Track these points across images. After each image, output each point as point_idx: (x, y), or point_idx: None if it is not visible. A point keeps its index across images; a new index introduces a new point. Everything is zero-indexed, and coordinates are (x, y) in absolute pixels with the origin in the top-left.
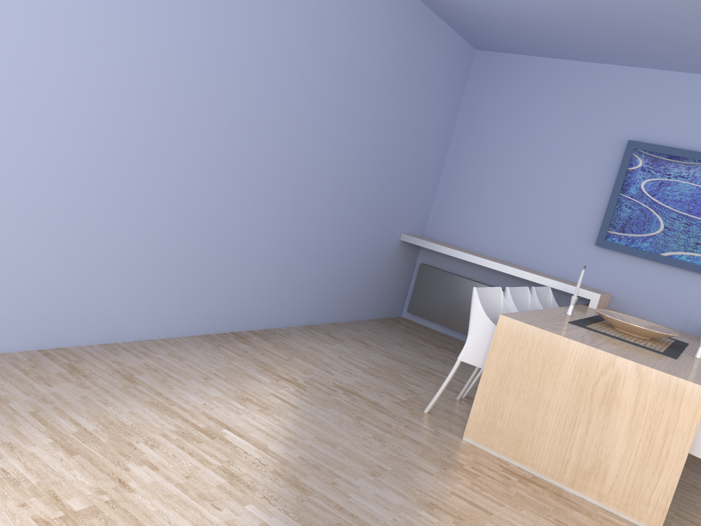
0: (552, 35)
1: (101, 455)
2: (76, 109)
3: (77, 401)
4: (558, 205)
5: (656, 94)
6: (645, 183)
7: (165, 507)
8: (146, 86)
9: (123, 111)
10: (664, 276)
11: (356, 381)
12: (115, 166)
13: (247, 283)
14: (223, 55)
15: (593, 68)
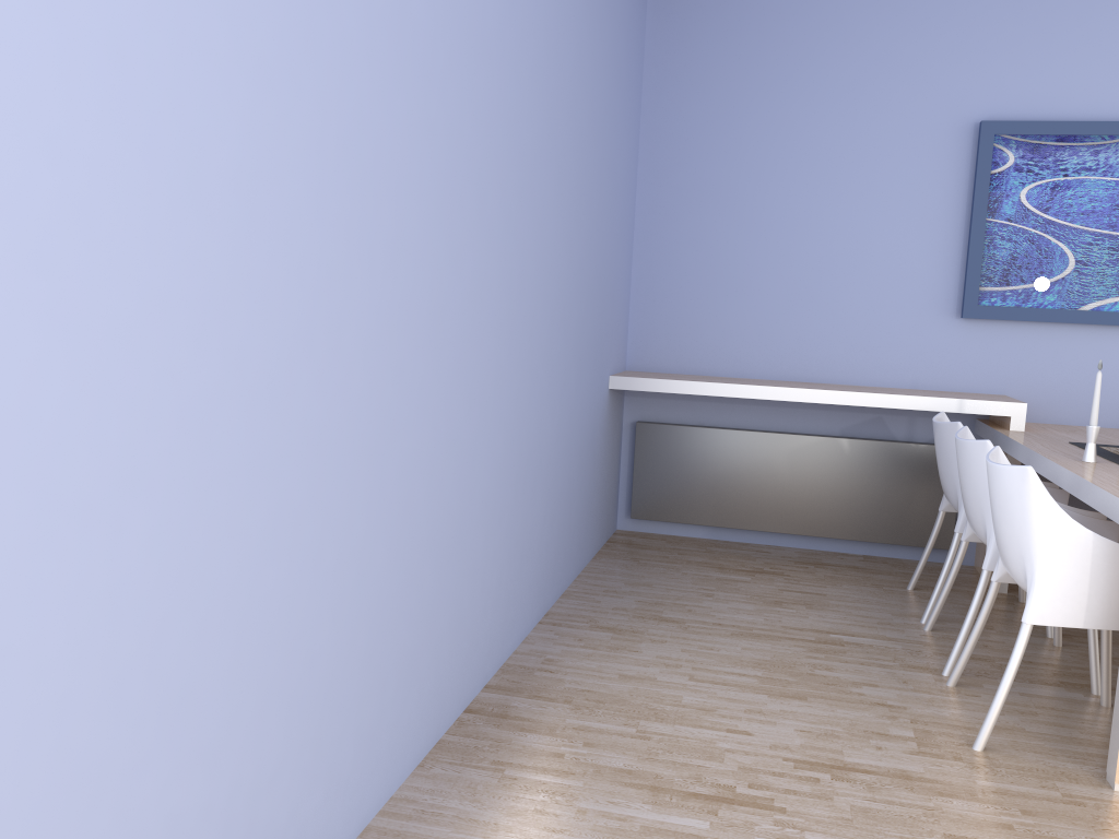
0: None
1: None
2: (150, 261)
3: None
4: (875, 259)
5: (1007, 33)
6: (1027, 193)
7: None
8: (284, 148)
9: (251, 238)
10: (1088, 345)
11: (800, 731)
12: (254, 410)
13: (474, 586)
14: (398, 37)
15: (884, 1)
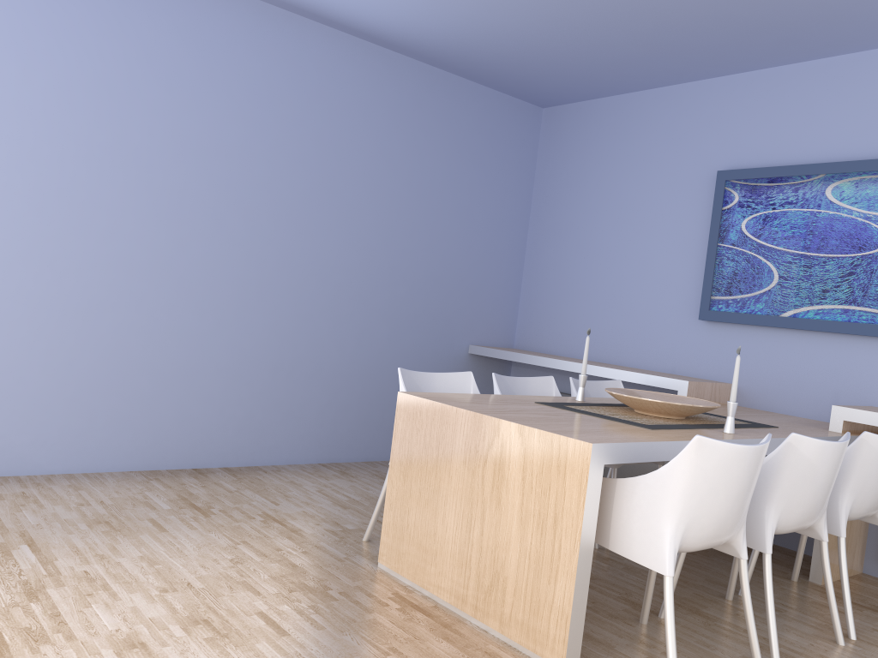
0: (582, 62)
1: None
2: None
3: None
4: (653, 275)
5: (745, 105)
6: (745, 223)
7: None
8: (12, 192)
9: None
10: (794, 346)
11: (303, 511)
12: None
13: (208, 408)
14: (116, 151)
15: (669, 92)
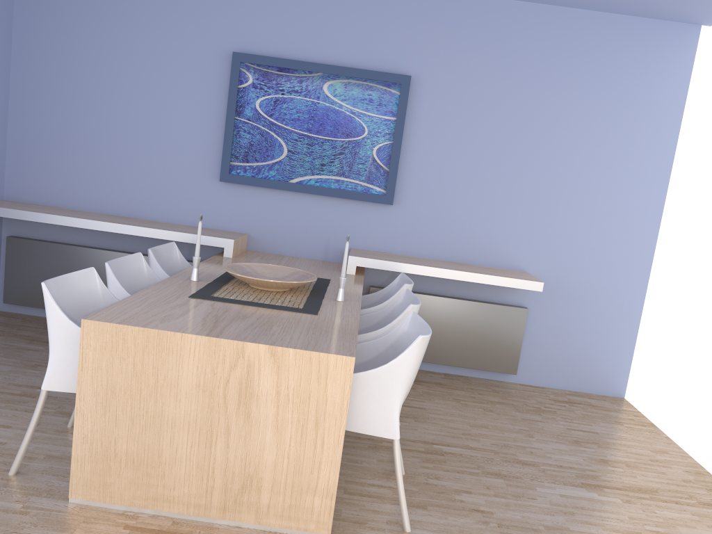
0: None
1: None
2: None
3: None
4: (170, 137)
5: None
6: (260, 103)
7: None
8: None
9: None
10: (297, 205)
11: None
12: None
13: None
14: None
15: None
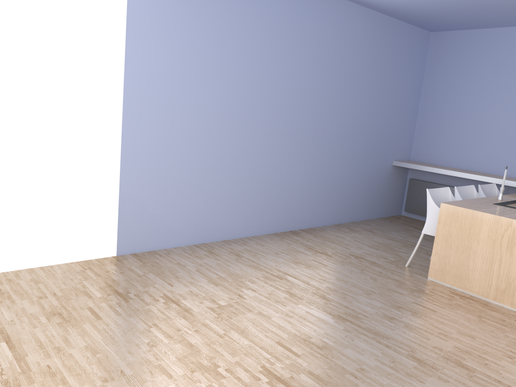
0: (476, 17)
1: (229, 286)
2: (197, 123)
3: (215, 265)
4: (500, 127)
5: None
6: None
7: (260, 305)
8: (228, 105)
9: (219, 120)
10: None
11: (363, 252)
12: (218, 148)
13: (295, 202)
14: (265, 79)
15: (514, 30)
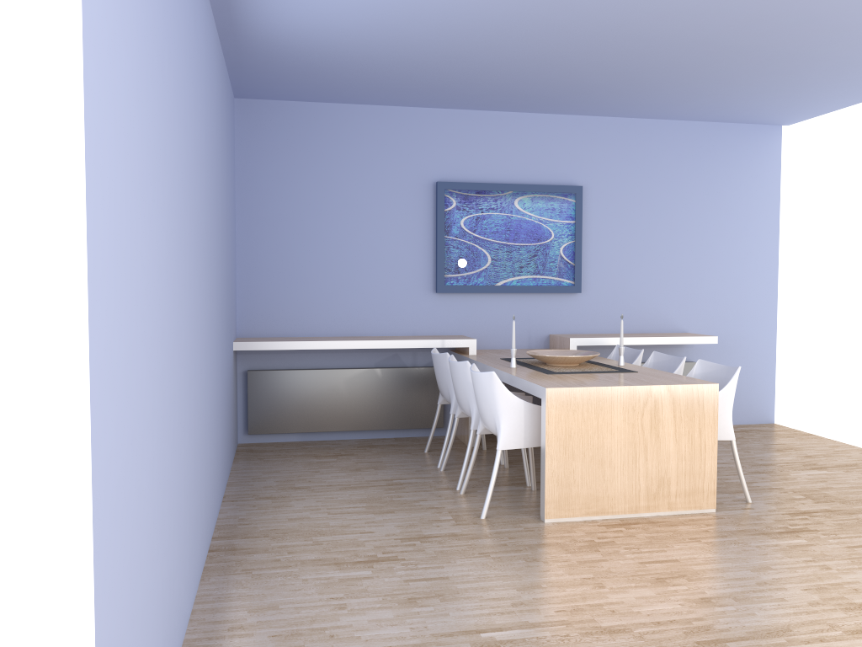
0: (362, 82)
1: None
2: (155, 309)
3: None
4: (386, 260)
5: (445, 133)
6: (464, 221)
7: None
8: (171, 244)
9: (167, 291)
10: (501, 304)
11: (397, 526)
12: (169, 376)
13: (208, 475)
14: (187, 172)
15: (379, 111)
